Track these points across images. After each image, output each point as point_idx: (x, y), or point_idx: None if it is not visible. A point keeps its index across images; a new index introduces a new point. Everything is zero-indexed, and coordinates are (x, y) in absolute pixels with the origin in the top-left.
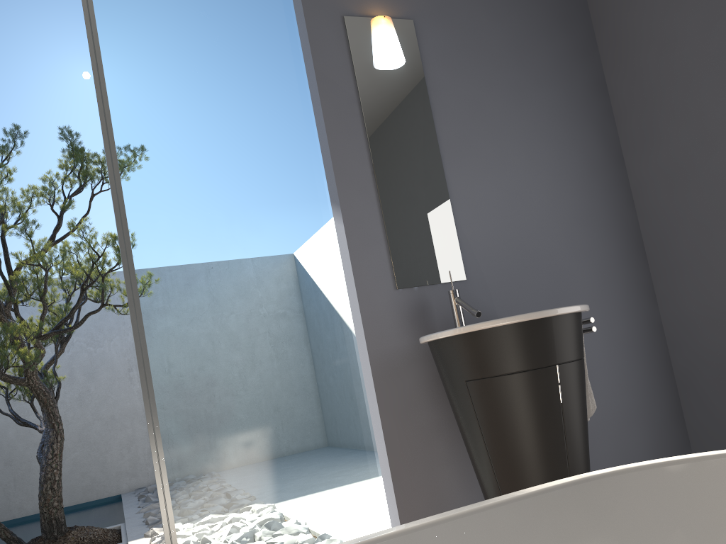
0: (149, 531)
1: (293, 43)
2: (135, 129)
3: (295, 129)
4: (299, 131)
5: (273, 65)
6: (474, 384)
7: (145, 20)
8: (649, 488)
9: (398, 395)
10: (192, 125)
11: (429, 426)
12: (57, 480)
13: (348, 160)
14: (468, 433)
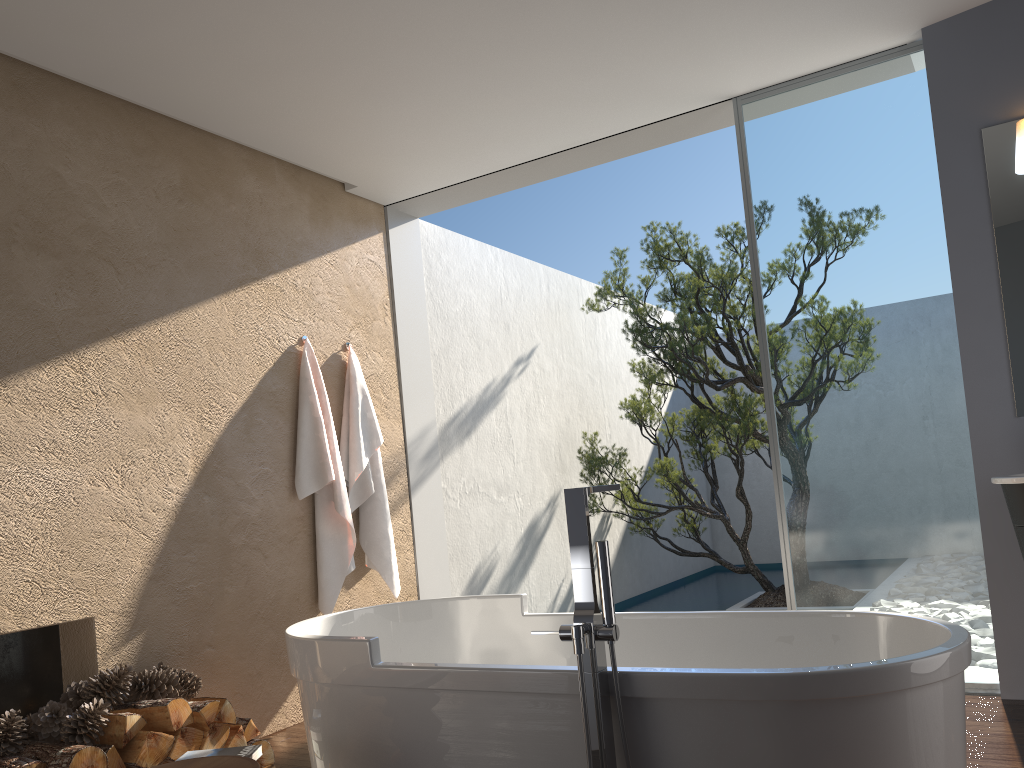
0: None
1: (930, 165)
2: (777, 281)
3: (925, 256)
4: (930, 256)
5: (907, 194)
6: (1020, 530)
7: (790, 182)
8: (871, 625)
9: (1006, 523)
10: (825, 269)
11: None
12: None
13: (971, 286)
14: None
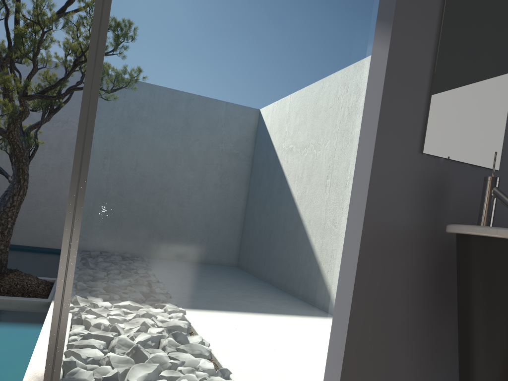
0: None
1: None
2: None
3: None
4: None
5: None
6: None
7: None
8: None
9: (380, 281)
10: None
11: (402, 327)
12: (8, 228)
13: None
14: (488, 377)
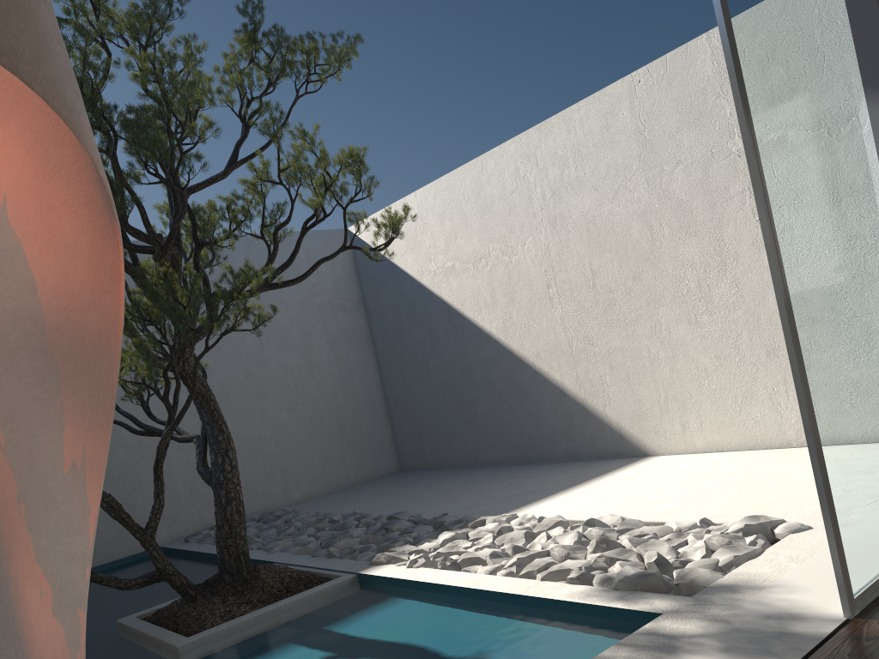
0: (379, 557)
1: None
2: None
3: None
4: None
5: None
6: None
7: None
8: None
9: None
10: None
11: None
12: (241, 501)
13: None
14: None
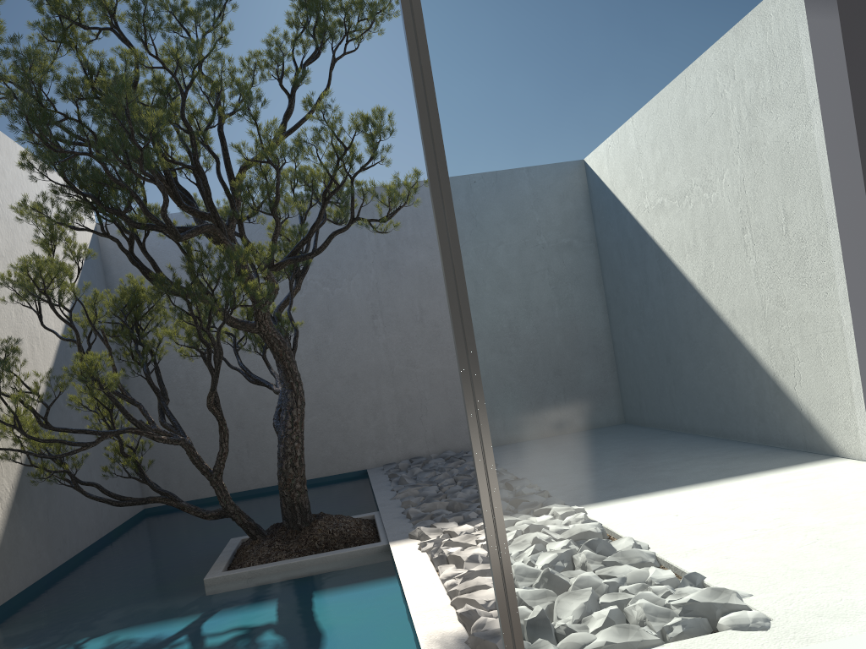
0: (415, 531)
1: None
2: None
3: None
4: None
5: None
6: None
7: None
8: None
9: None
10: None
11: None
12: (298, 456)
13: None
14: None
